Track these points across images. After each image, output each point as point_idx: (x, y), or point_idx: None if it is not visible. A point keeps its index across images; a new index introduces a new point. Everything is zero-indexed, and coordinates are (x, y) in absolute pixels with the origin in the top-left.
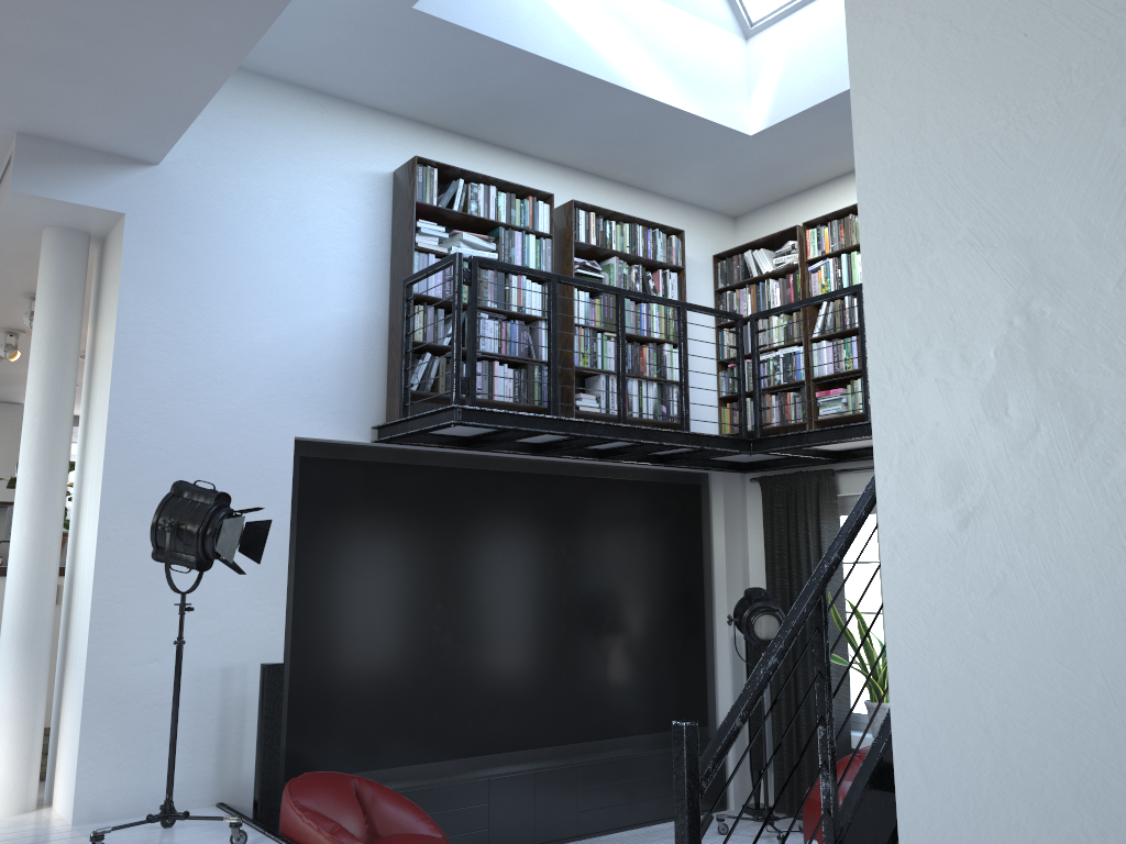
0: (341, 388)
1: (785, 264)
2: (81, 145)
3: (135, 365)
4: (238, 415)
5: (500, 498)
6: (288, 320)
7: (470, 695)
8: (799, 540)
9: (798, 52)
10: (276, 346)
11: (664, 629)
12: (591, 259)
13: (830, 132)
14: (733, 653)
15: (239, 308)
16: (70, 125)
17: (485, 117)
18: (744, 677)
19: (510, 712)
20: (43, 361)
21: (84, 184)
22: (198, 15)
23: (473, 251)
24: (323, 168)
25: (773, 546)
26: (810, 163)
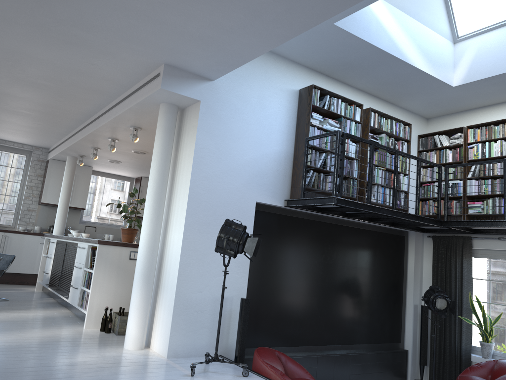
0: (274, 182)
1: (455, 143)
2: (187, 70)
3: (200, 165)
4: (236, 190)
5: (328, 234)
6: (256, 151)
7: (311, 319)
8: (451, 266)
9: (482, 52)
10: (251, 162)
11: (386, 298)
12: (371, 133)
13: (490, 88)
14: (414, 312)
15: (239, 144)
16: (188, 63)
17: (340, 69)
18: (418, 323)
19: (326, 328)
20: (159, 159)
21: (186, 87)
22: (273, 27)
23: (331, 127)
24: (273, 86)
25: (437, 267)
26: (474, 100)
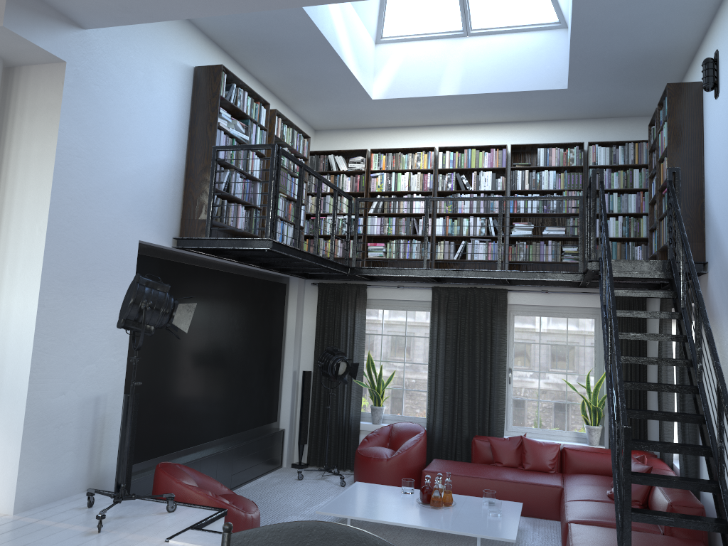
0: (161, 209)
1: (356, 168)
2: (47, 2)
3: (65, 178)
4: (113, 222)
5: (214, 287)
6: (141, 159)
7: (193, 409)
8: (341, 320)
9: (409, 64)
10: (135, 176)
11: (267, 367)
12: None
13: (408, 109)
14: (293, 380)
15: (119, 145)
16: None
17: (251, 47)
18: (295, 393)
19: (208, 418)
20: None
21: (45, 32)
22: None
23: (238, 132)
24: (164, 55)
25: (324, 322)
26: (382, 118)
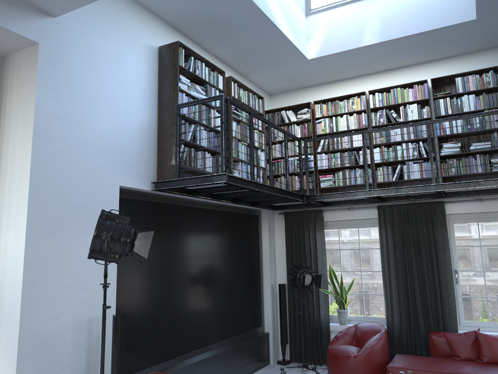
0: (138, 160)
1: (303, 118)
2: None
3: (44, 137)
4: (94, 172)
5: (194, 221)
6: (116, 119)
7: (184, 322)
8: (305, 240)
9: (335, 26)
10: (111, 134)
11: (248, 282)
12: None
13: (338, 63)
14: (272, 292)
15: (94, 109)
16: None
17: (203, 27)
18: (275, 302)
19: (199, 329)
20: None
21: (17, 20)
22: None
23: (199, 94)
24: (130, 38)
25: (291, 243)
26: (320, 75)
